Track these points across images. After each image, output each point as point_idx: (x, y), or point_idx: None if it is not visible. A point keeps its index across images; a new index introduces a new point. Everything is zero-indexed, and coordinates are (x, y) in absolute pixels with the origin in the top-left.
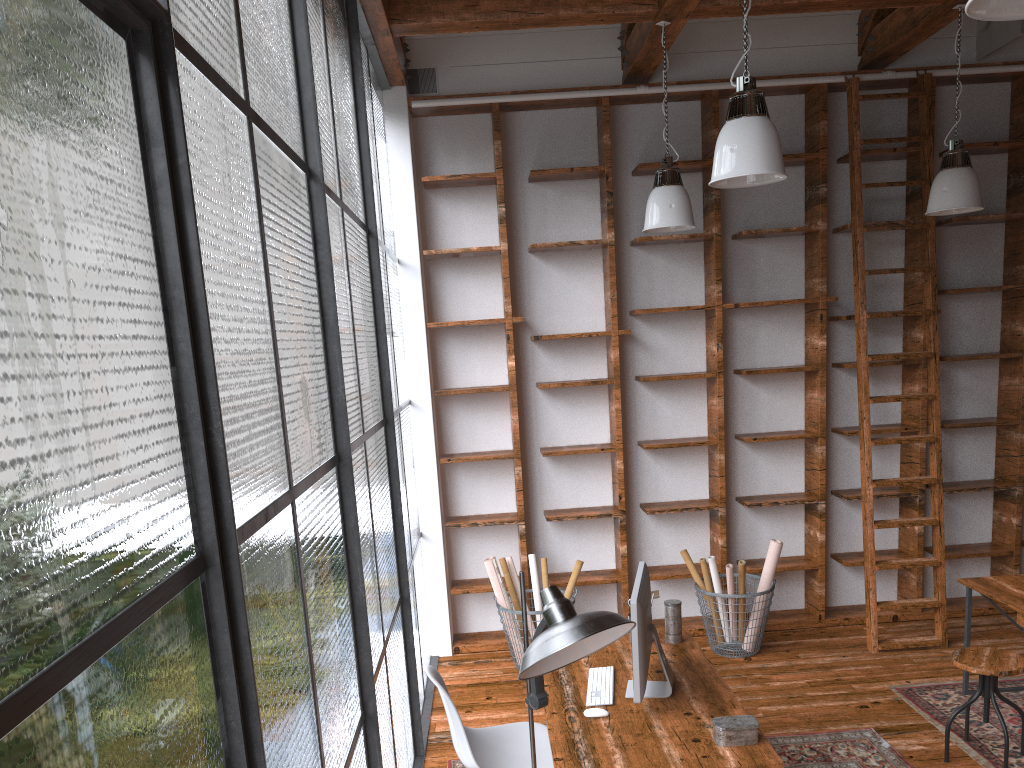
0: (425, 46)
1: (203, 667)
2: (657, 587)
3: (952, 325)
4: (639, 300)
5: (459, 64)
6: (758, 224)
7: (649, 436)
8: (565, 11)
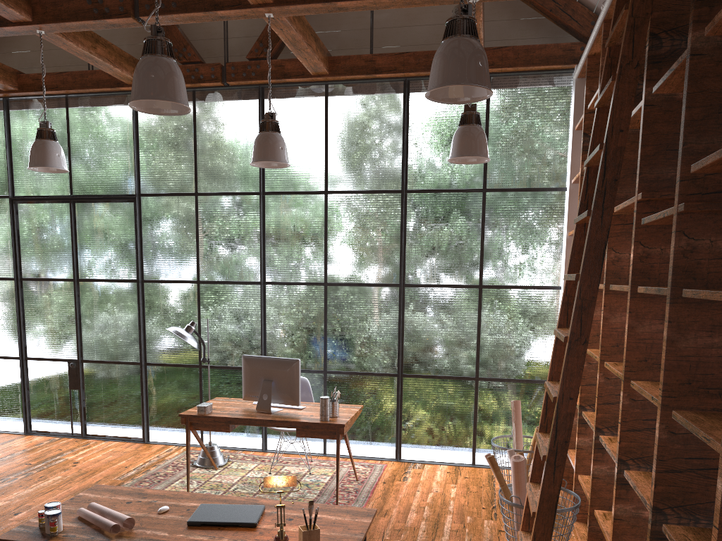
0: None
1: (133, 296)
2: None
3: None
4: None
5: None
6: None
7: None
8: None
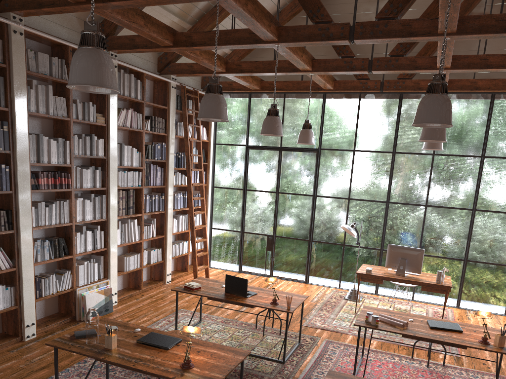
0: None
1: (309, 203)
2: None
3: None
4: None
5: None
6: None
7: None
8: None
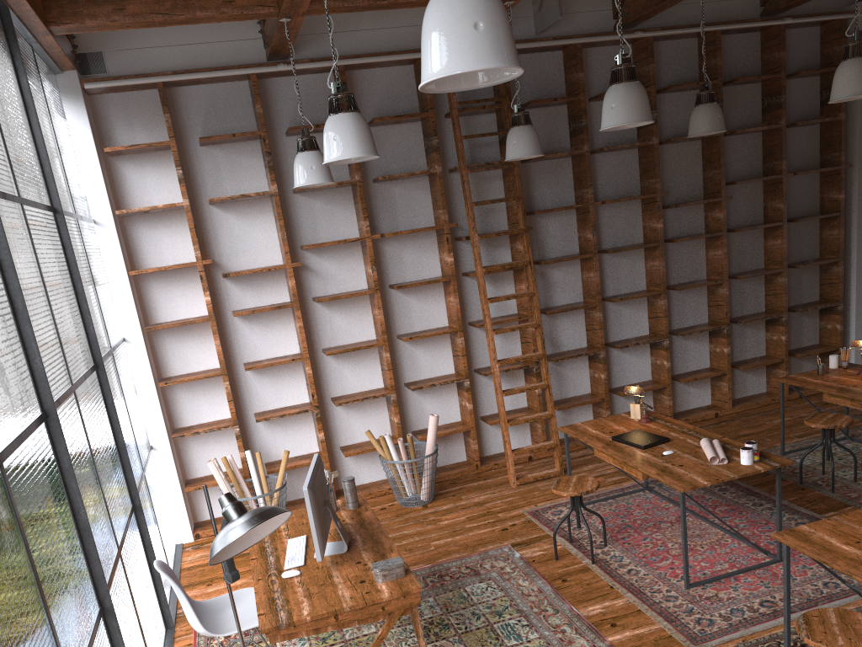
0: (90, 33)
1: None
2: (354, 461)
3: (544, 236)
4: (307, 236)
5: (123, 48)
6: (392, 169)
7: (330, 344)
8: (201, 12)
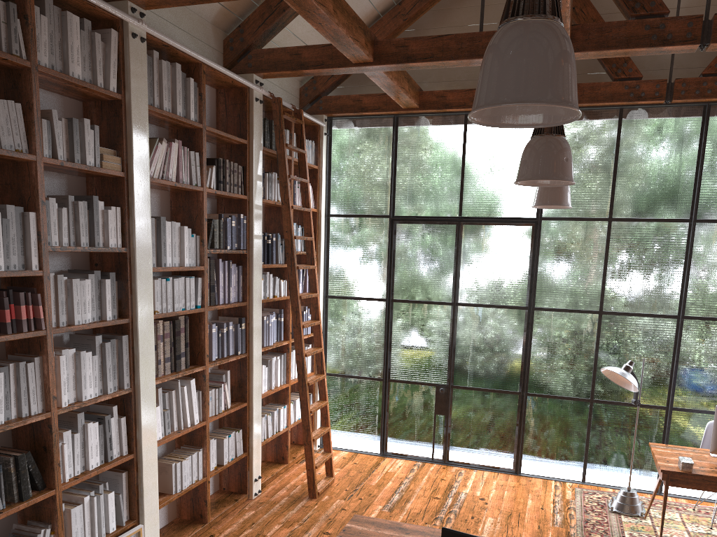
0: None
1: (519, 324)
2: None
3: None
4: None
5: None
6: None
7: None
8: None
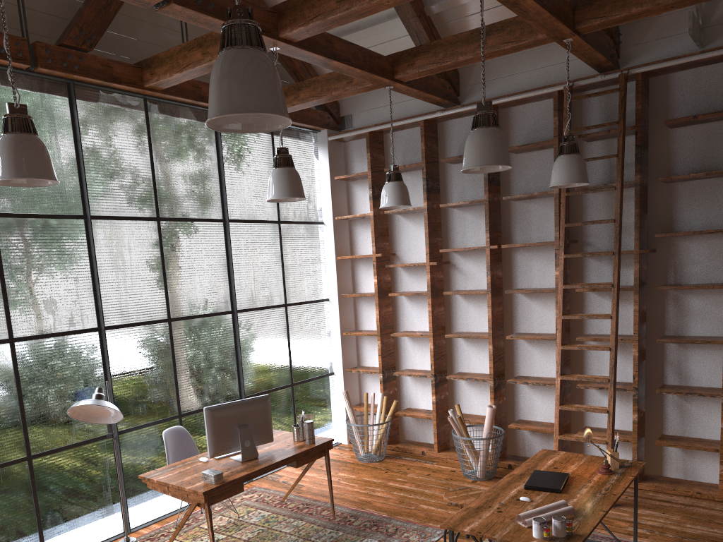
0: (348, 102)
1: None
2: (469, 428)
3: (684, 260)
4: (458, 242)
5: (363, 110)
6: (532, 189)
7: (464, 329)
8: (335, 92)
